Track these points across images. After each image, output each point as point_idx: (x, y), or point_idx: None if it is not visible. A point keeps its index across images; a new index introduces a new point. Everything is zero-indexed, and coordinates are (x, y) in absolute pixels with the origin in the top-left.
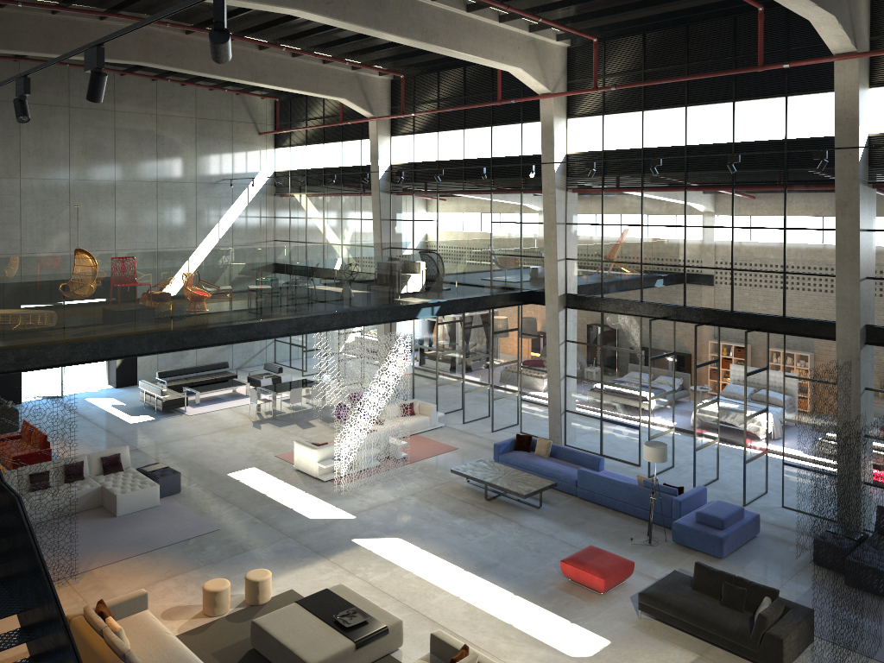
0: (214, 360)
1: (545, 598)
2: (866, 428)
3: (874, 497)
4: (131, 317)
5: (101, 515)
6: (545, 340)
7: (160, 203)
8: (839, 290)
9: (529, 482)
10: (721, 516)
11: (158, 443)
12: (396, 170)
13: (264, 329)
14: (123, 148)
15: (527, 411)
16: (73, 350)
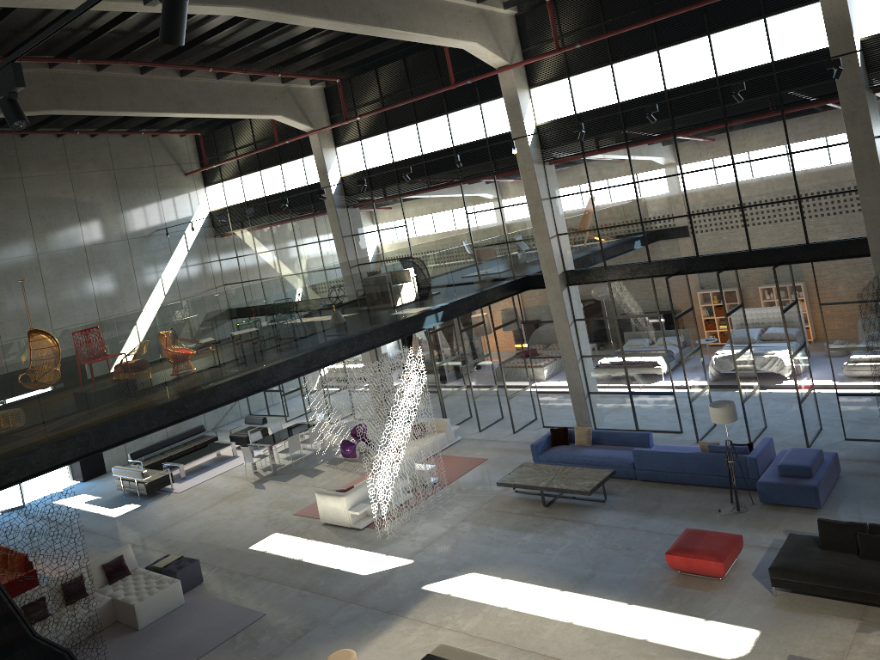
0: (185, 426)
1: (664, 600)
2: None
3: None
4: (109, 395)
5: (120, 633)
6: (551, 324)
7: (92, 269)
8: (864, 203)
9: (586, 476)
10: (806, 464)
11: (155, 532)
12: (357, 178)
13: (270, 375)
14: (40, 217)
15: (546, 403)
16: (61, 447)
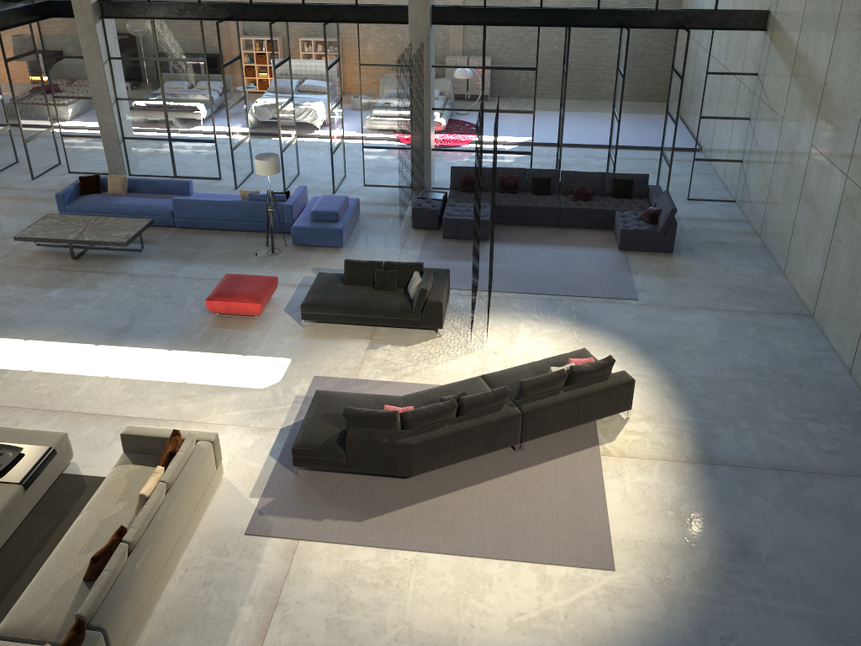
0: None
1: (204, 342)
2: (433, 102)
3: (440, 160)
4: None
5: None
6: (81, 61)
7: None
8: None
9: (122, 226)
10: (335, 210)
11: None
12: None
13: None
14: None
15: (73, 147)
16: None
